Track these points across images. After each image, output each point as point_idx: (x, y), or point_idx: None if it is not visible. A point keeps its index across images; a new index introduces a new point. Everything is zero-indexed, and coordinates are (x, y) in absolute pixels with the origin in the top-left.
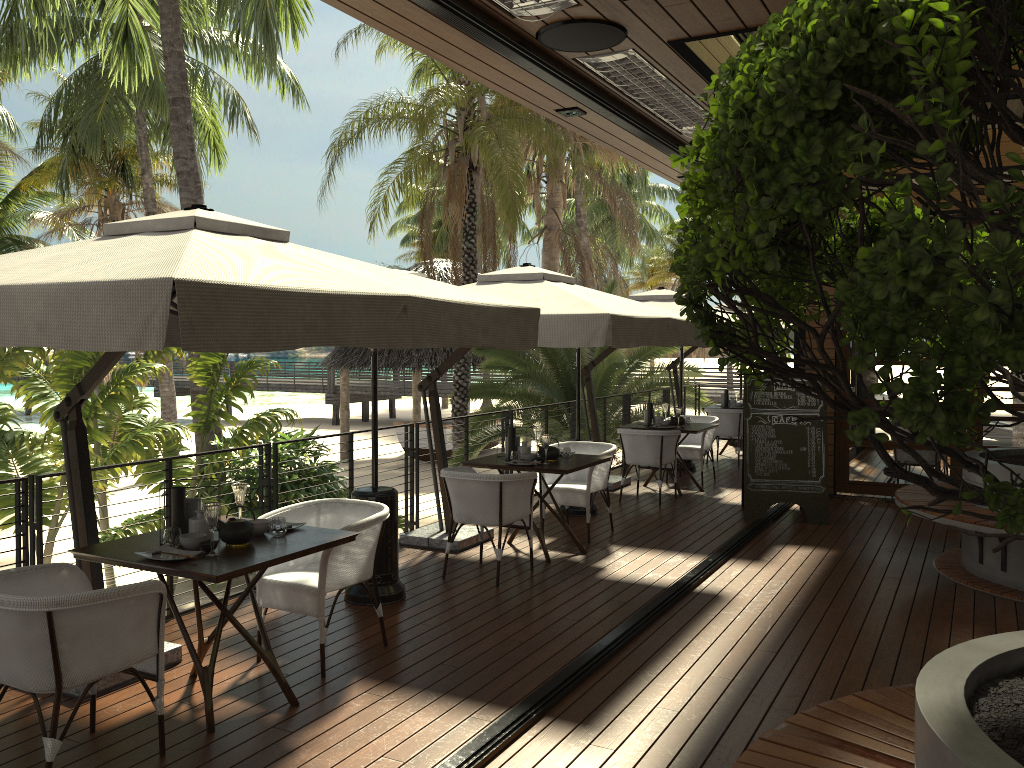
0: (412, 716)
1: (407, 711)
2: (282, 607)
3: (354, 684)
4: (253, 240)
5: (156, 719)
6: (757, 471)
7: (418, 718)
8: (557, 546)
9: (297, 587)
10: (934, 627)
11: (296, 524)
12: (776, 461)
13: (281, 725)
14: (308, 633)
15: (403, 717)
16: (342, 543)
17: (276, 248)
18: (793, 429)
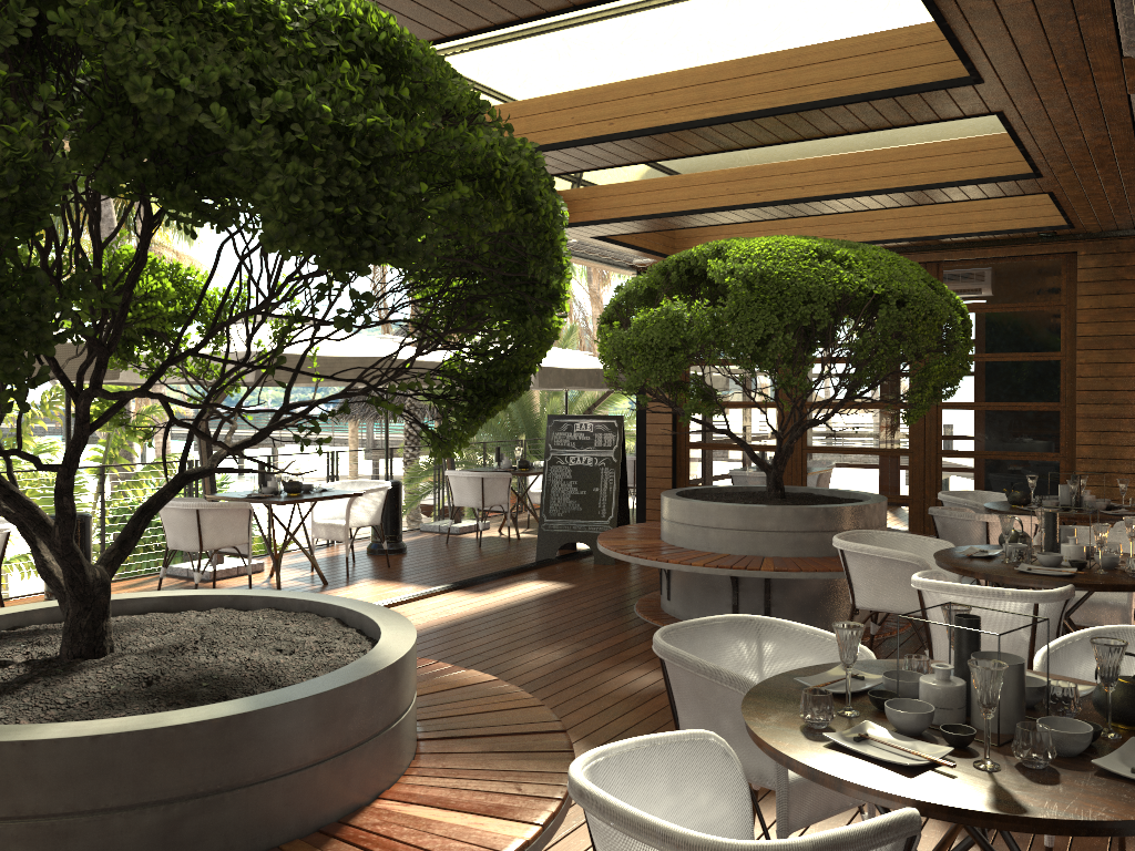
0: None
1: None
2: None
3: None
4: None
5: None
6: (552, 511)
7: None
8: (311, 578)
9: None
10: (533, 644)
11: None
12: (570, 501)
13: None
14: None
15: None
16: None
17: None
18: (588, 470)
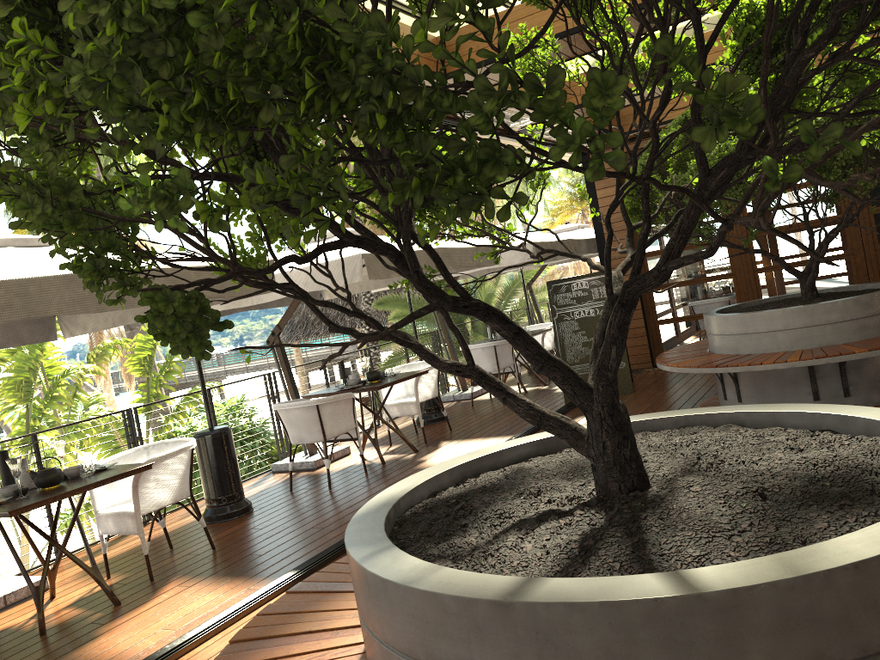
0: (203, 596)
1: (201, 593)
2: (114, 532)
3: (172, 581)
4: (9, 249)
5: (6, 633)
6: (569, 360)
7: (206, 597)
8: (398, 450)
9: (121, 514)
10: None
11: (110, 465)
12: (583, 348)
13: (98, 620)
14: (159, 551)
15: (195, 598)
16: (138, 472)
17: (25, 252)
18: (592, 319)
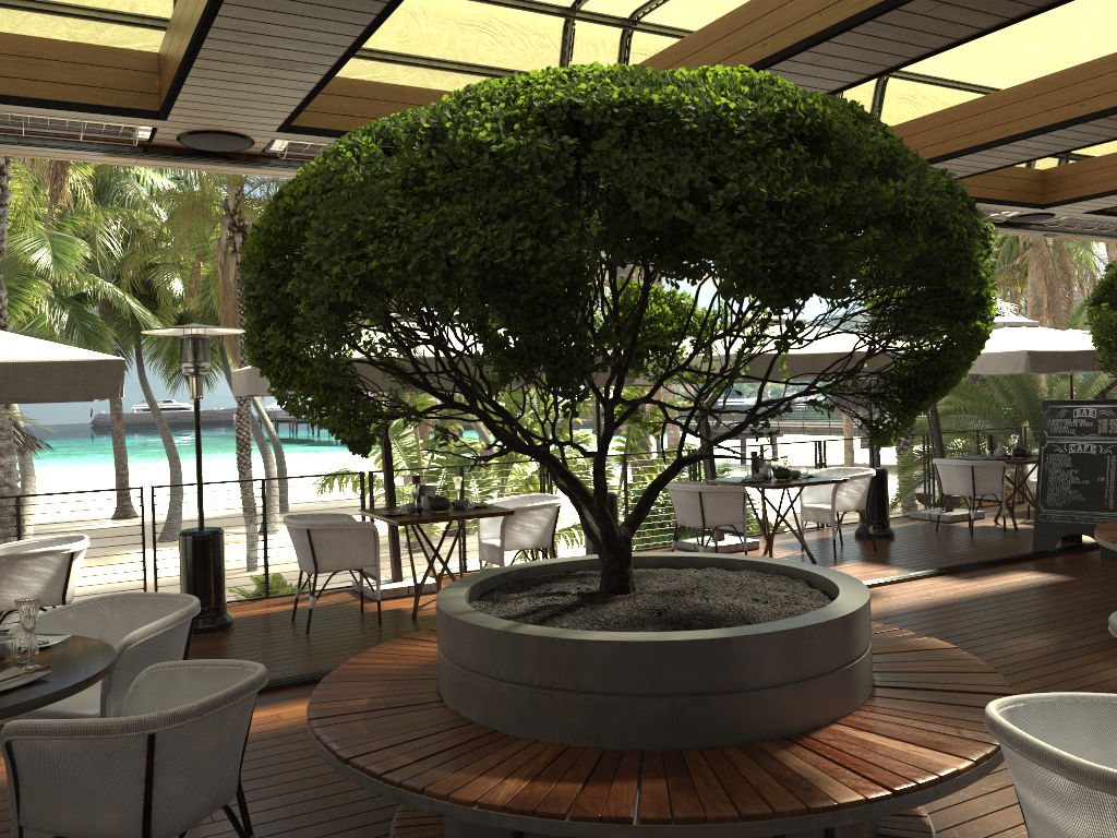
0: None
1: None
2: (487, 560)
3: None
4: None
5: (396, 611)
6: (1049, 501)
7: None
8: (801, 557)
9: (492, 546)
10: (1018, 631)
11: (490, 504)
12: (1070, 491)
13: None
14: None
15: None
16: (501, 515)
17: None
18: (1091, 458)
